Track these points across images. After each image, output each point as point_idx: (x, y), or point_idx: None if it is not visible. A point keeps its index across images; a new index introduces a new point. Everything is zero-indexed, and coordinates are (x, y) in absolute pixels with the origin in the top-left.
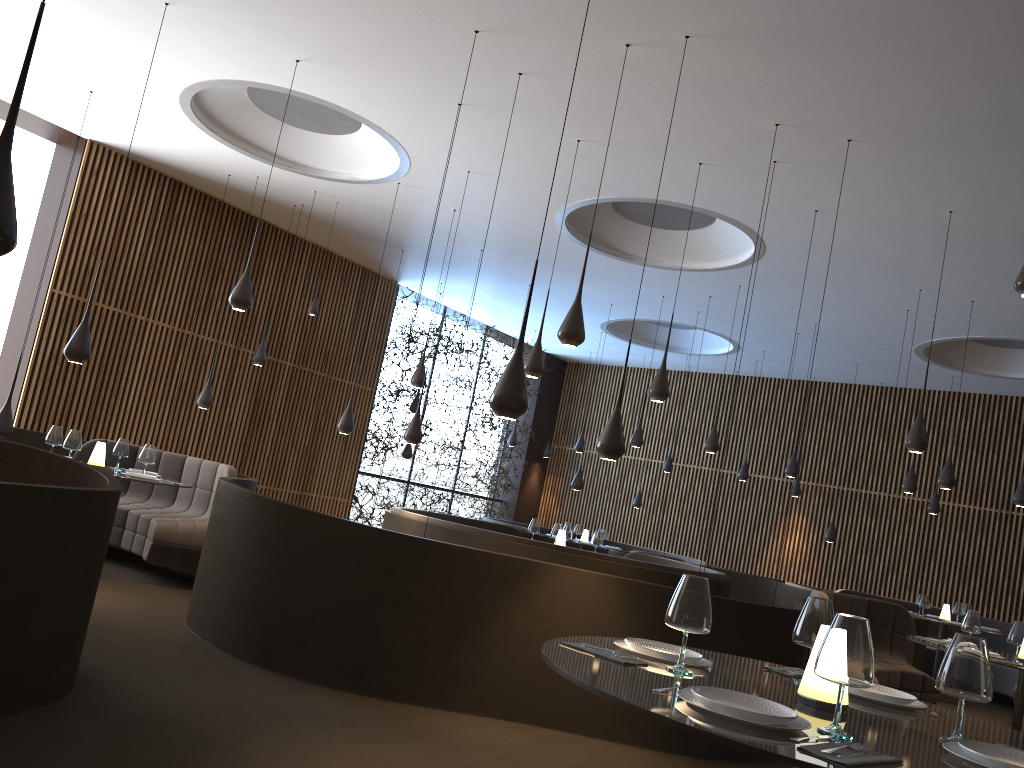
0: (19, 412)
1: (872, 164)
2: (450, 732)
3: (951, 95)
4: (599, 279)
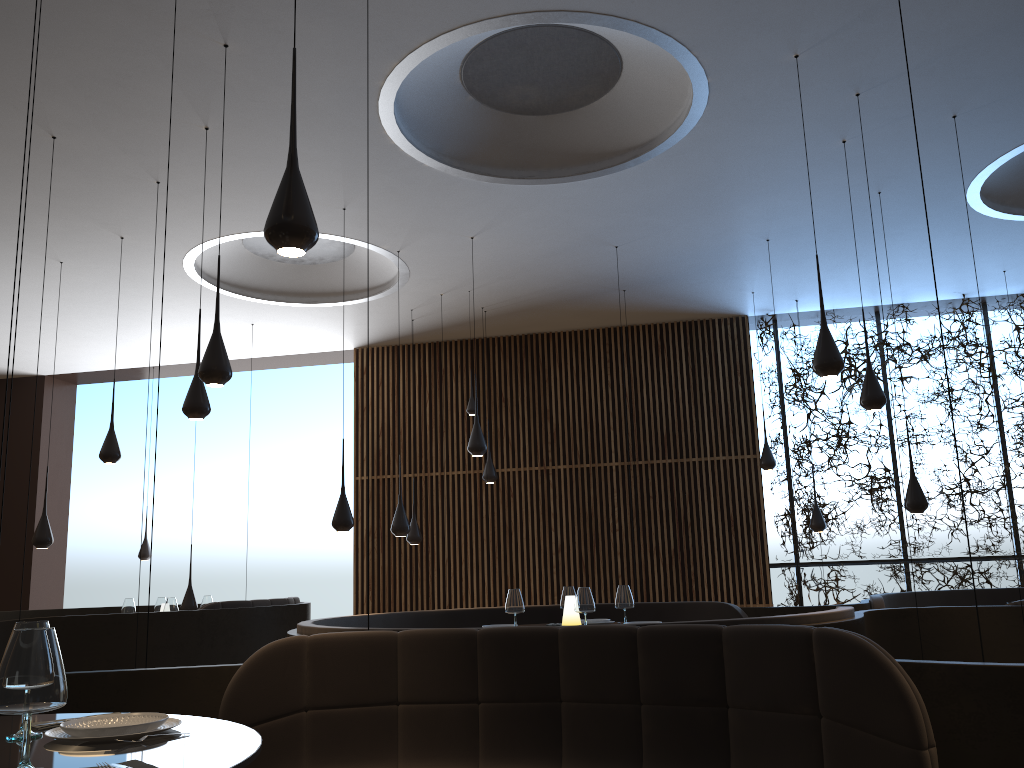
0: (354, 586)
1: None
2: None
3: None
4: (745, 185)
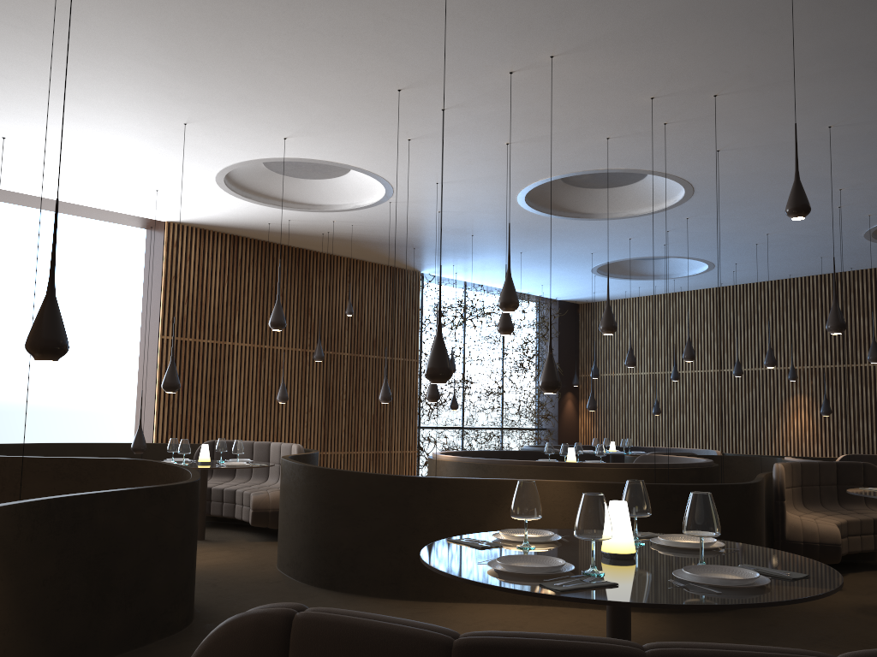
0: (155, 430)
1: (744, 108)
2: (465, 618)
3: (778, 46)
4: (573, 237)
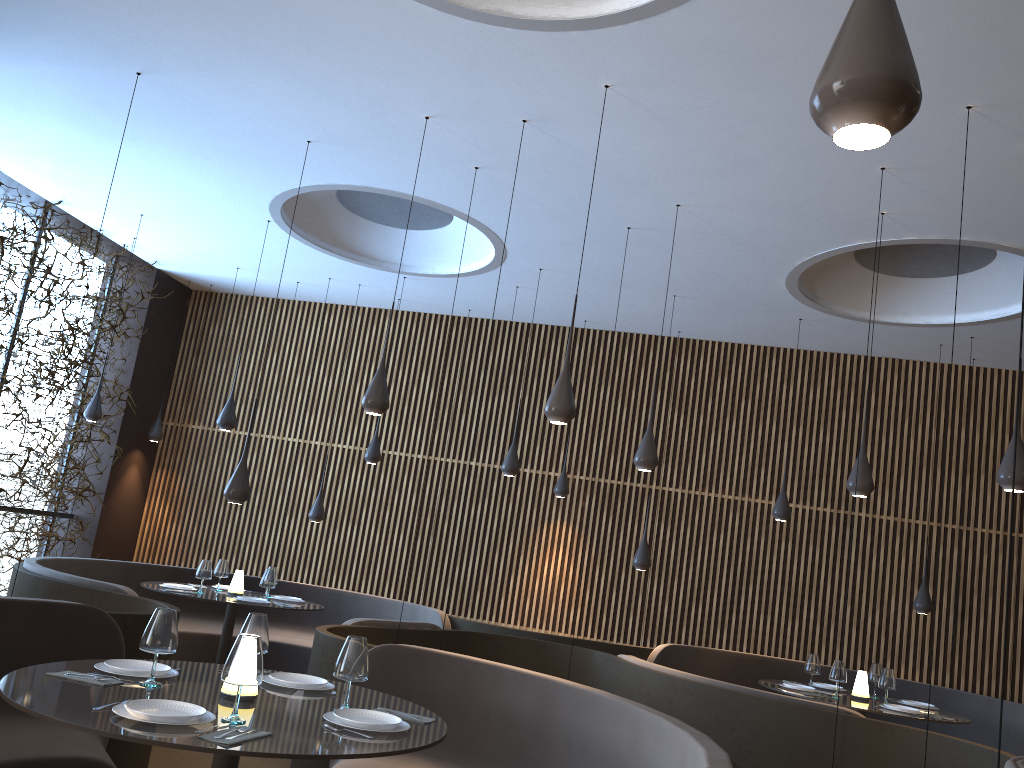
0: None
1: None
2: None
3: None
4: (304, 56)
